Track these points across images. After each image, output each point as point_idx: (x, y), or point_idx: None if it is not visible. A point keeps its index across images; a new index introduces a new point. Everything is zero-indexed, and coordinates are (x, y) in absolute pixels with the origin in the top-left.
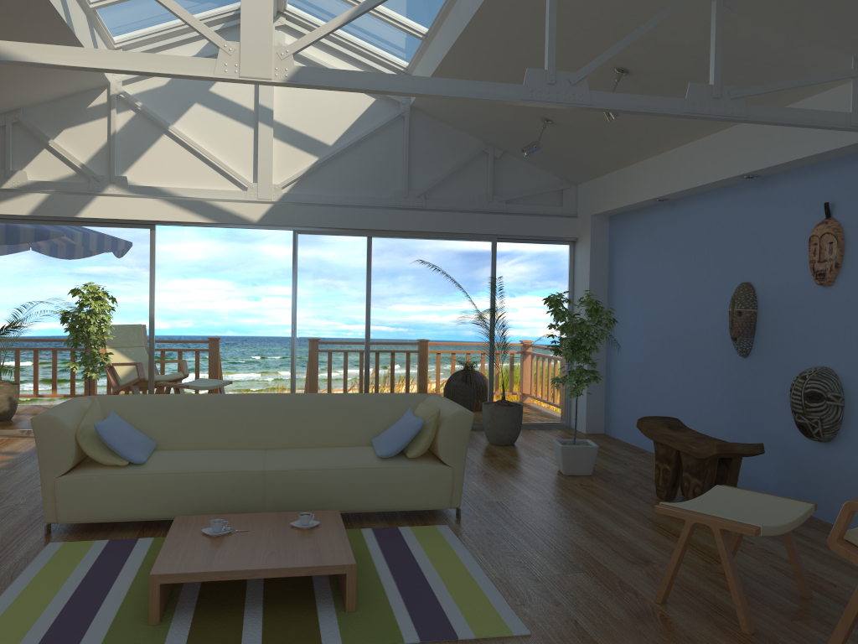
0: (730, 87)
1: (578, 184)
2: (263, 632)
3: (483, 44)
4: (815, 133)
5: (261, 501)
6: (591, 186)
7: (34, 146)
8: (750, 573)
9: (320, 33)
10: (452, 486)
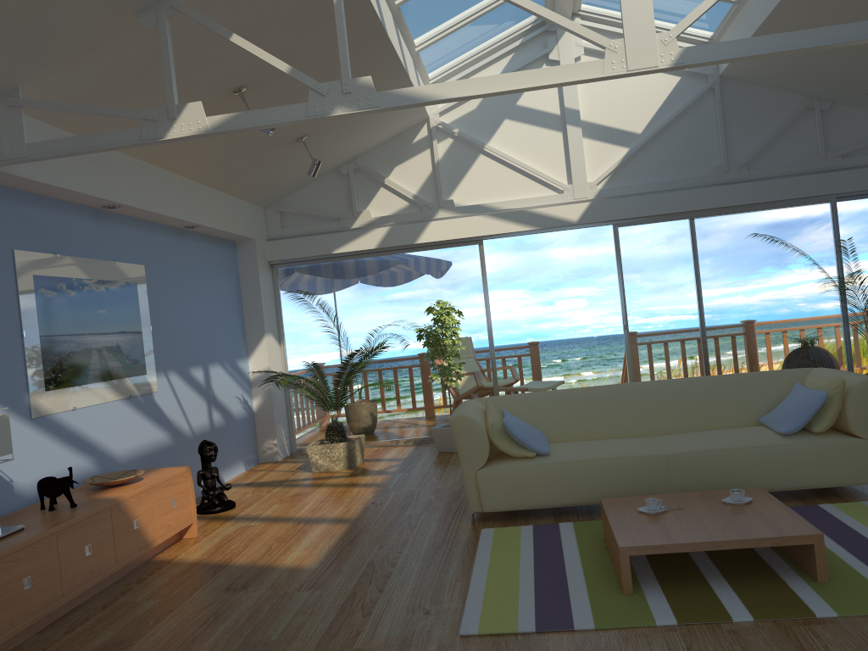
0: None
1: None
2: (742, 601)
3: None
4: None
5: (666, 484)
6: None
7: (373, 186)
8: None
9: (701, 11)
10: None
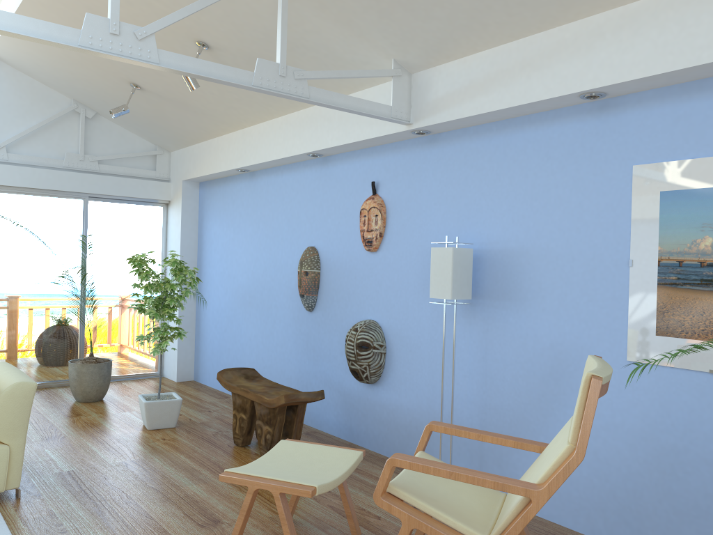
0: (294, 68)
1: (171, 151)
2: None
3: None
4: (365, 122)
5: None
6: (183, 154)
7: None
8: (310, 518)
9: None
10: (10, 466)
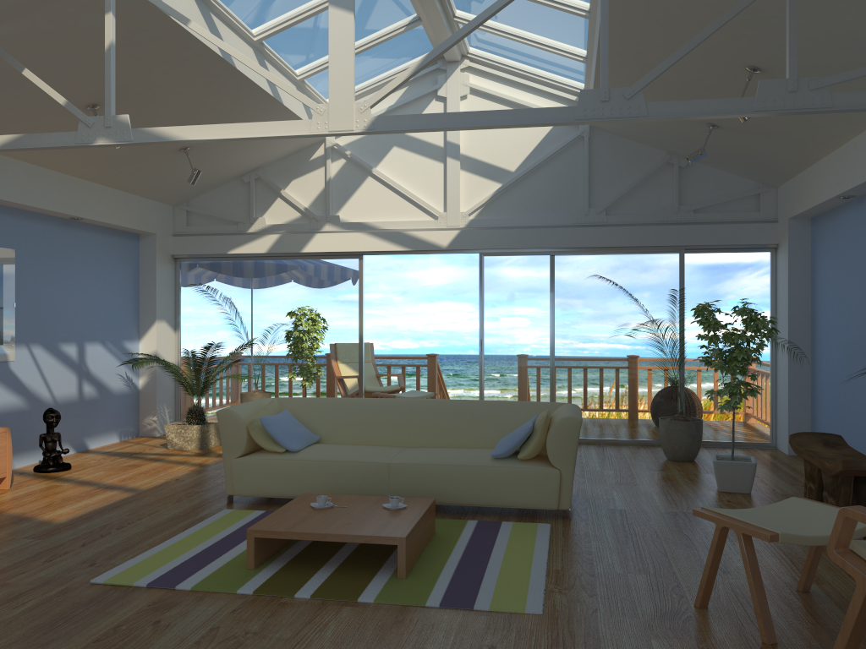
0: (809, 78)
1: (777, 186)
2: (322, 584)
3: (619, 61)
4: None
5: (386, 489)
6: (788, 188)
7: (271, 196)
8: (834, 595)
9: (391, 87)
10: (561, 488)
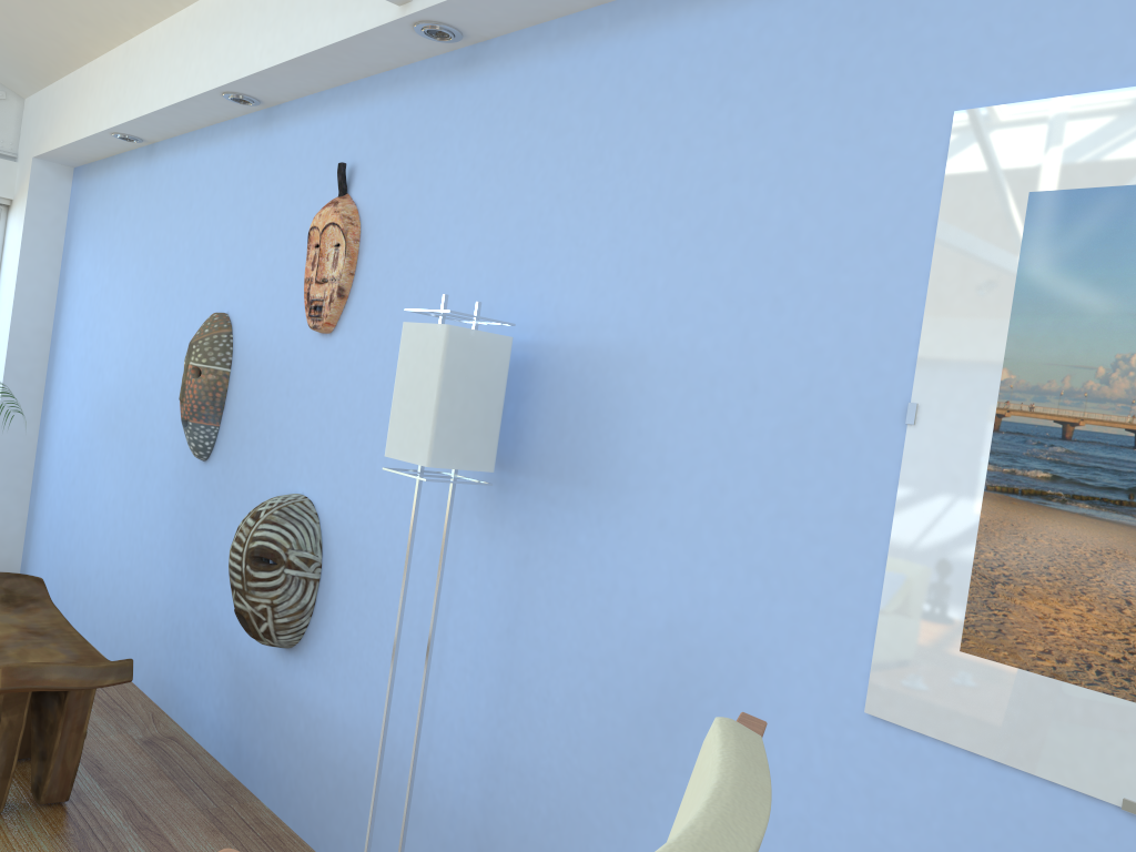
0: None
1: (24, 96)
2: None
3: None
4: (324, 6)
5: None
6: (40, 102)
7: None
8: None
9: None
10: None
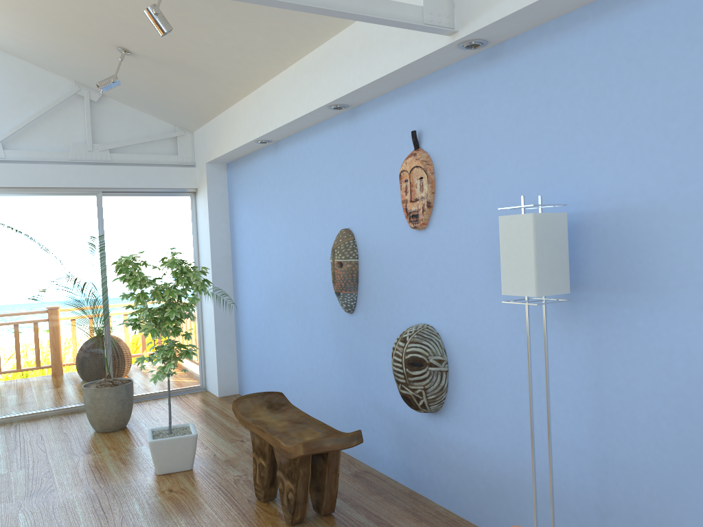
0: None
1: (193, 130)
2: None
3: None
4: (393, 45)
5: None
6: (204, 132)
7: None
8: None
9: None
10: None
